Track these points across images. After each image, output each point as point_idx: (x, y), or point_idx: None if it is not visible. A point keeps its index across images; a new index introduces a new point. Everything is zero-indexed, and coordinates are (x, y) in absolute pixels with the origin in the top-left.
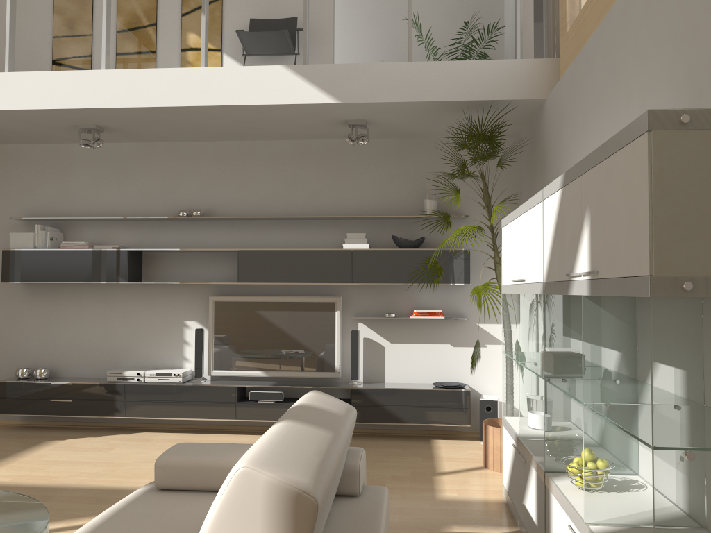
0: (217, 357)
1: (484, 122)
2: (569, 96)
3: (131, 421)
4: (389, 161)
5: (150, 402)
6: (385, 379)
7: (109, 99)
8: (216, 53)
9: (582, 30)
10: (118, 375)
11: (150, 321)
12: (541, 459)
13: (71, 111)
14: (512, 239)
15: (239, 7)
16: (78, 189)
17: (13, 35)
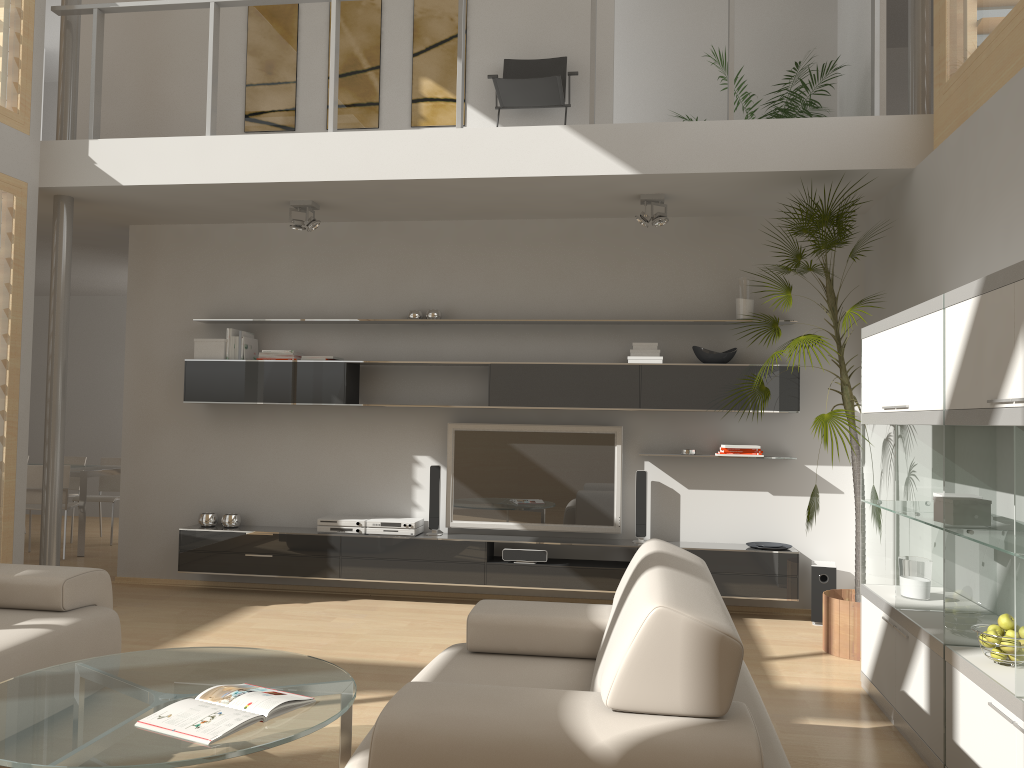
0: (458, 503)
1: (831, 199)
2: (956, 168)
3: (344, 585)
4: (687, 247)
5: (373, 560)
6: (680, 536)
7: (339, 170)
8: None
9: (972, 82)
10: (331, 524)
11: (369, 455)
12: (934, 631)
13: (288, 185)
14: (883, 354)
15: (489, 43)
16: (277, 283)
17: (215, 88)
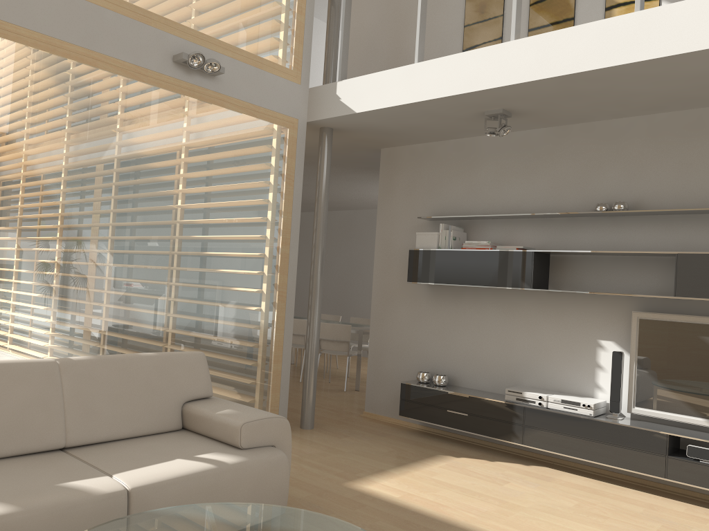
0: (640, 390)
1: None
2: None
3: (530, 449)
4: None
5: (552, 433)
6: None
7: (517, 74)
8: (652, 2)
9: None
10: (517, 394)
11: (555, 336)
12: None
13: (476, 94)
14: None
15: None
16: (483, 185)
17: (423, 24)
